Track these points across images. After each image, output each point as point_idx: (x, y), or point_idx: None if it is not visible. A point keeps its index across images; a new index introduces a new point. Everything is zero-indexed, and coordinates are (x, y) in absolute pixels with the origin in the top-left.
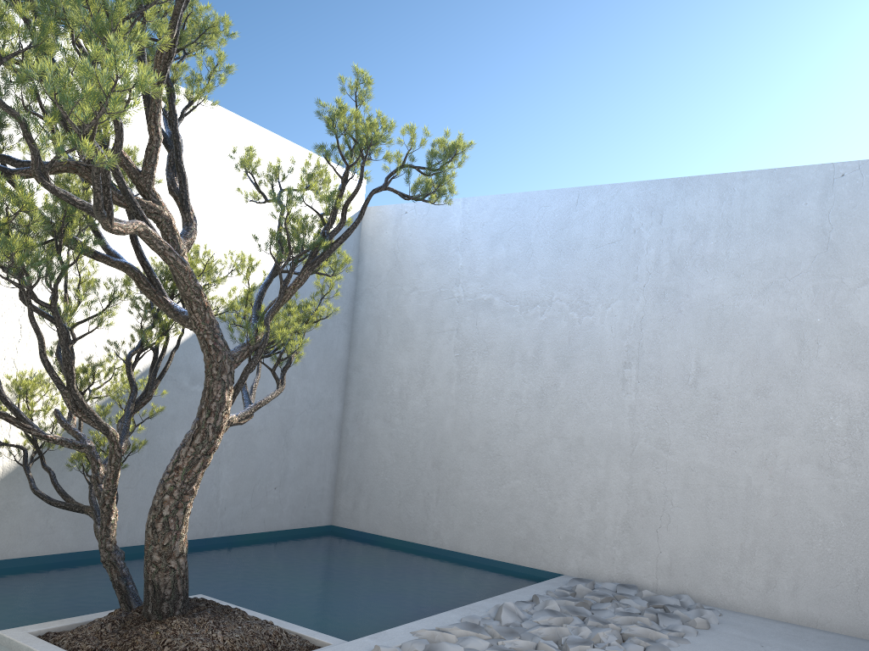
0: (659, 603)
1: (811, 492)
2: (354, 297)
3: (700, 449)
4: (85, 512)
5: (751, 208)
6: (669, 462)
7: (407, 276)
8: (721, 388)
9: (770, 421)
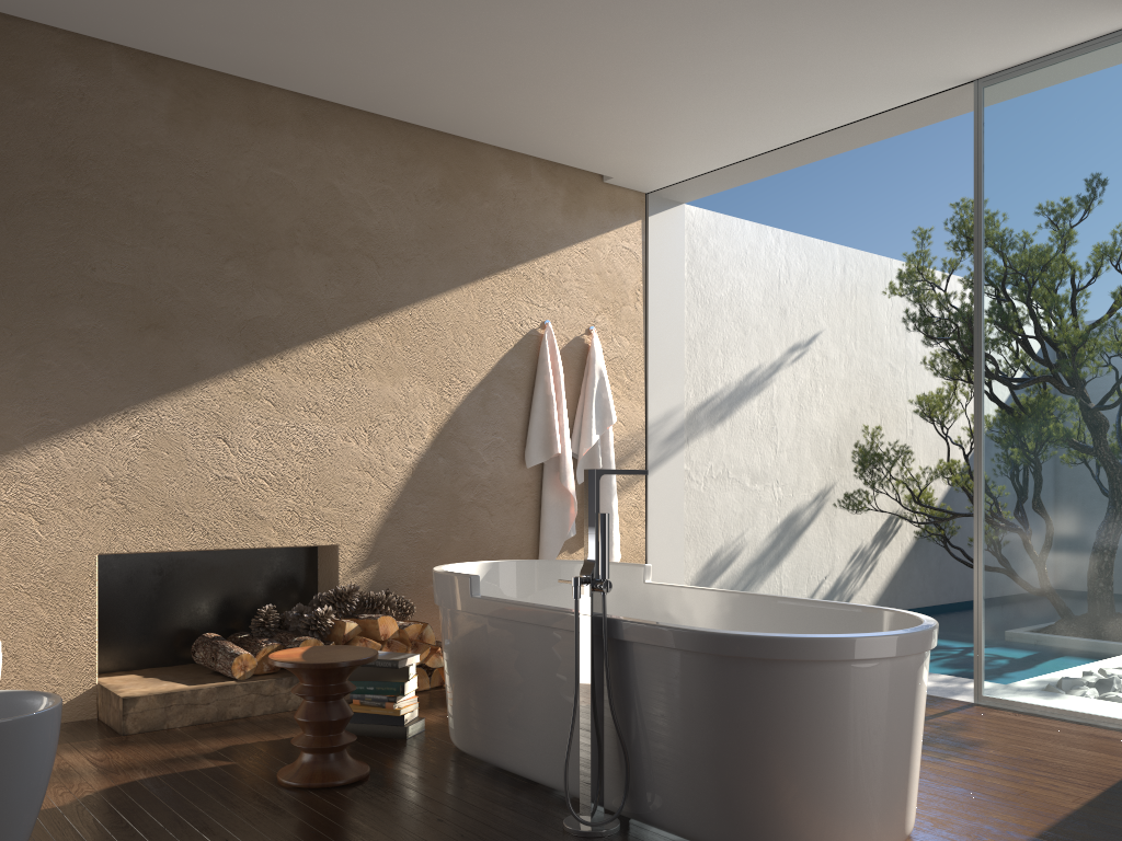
0: None
1: None
2: None
3: None
4: None
5: None
6: None
7: None
8: None
9: None
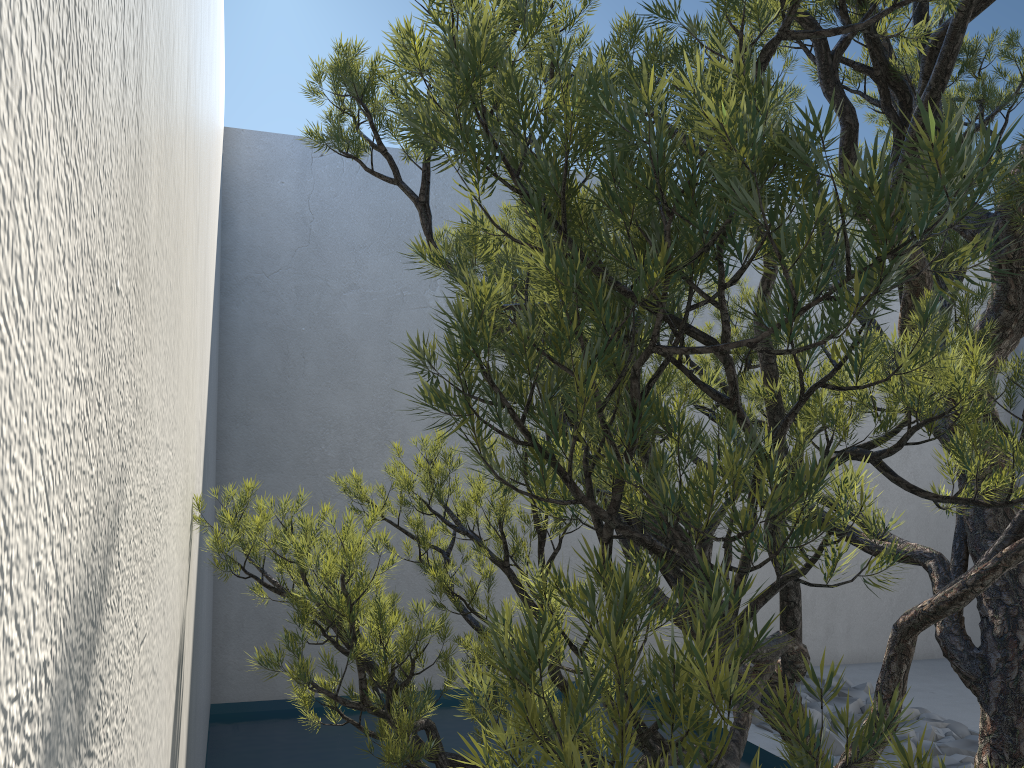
0: None
1: None
2: (220, 291)
3: None
4: None
5: None
6: None
7: (336, 265)
8: None
9: None
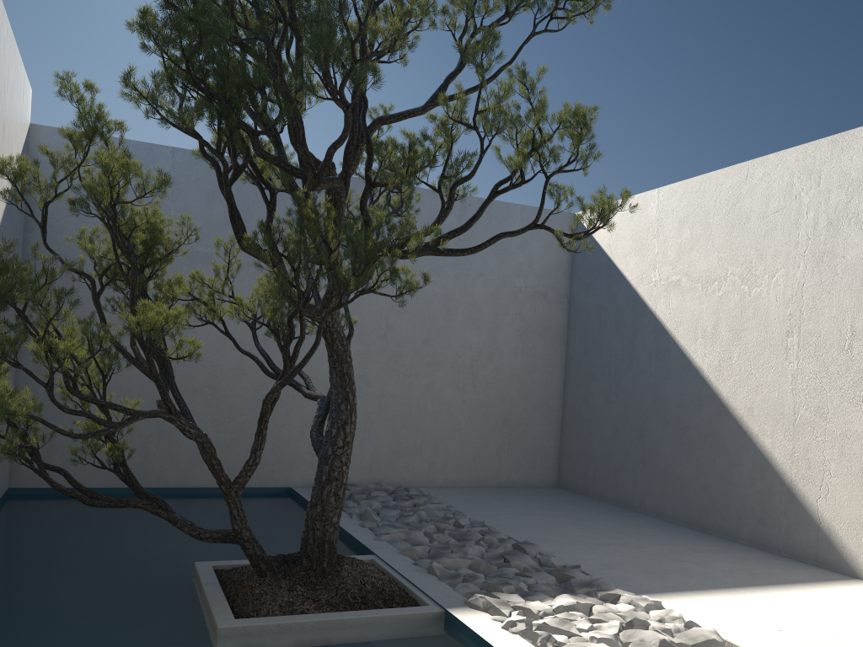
0: (389, 490)
1: (453, 405)
2: (24, 229)
3: (389, 381)
4: (132, 505)
5: (420, 214)
6: (368, 392)
7: None
8: (402, 339)
9: (431, 361)
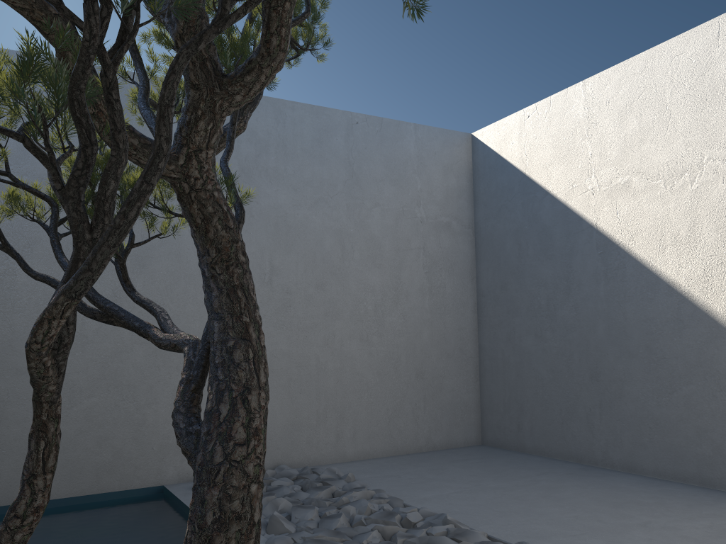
0: (294, 475)
1: (358, 360)
2: None
3: (280, 338)
4: None
5: (300, 133)
6: None
7: None
8: (291, 284)
9: (328, 309)
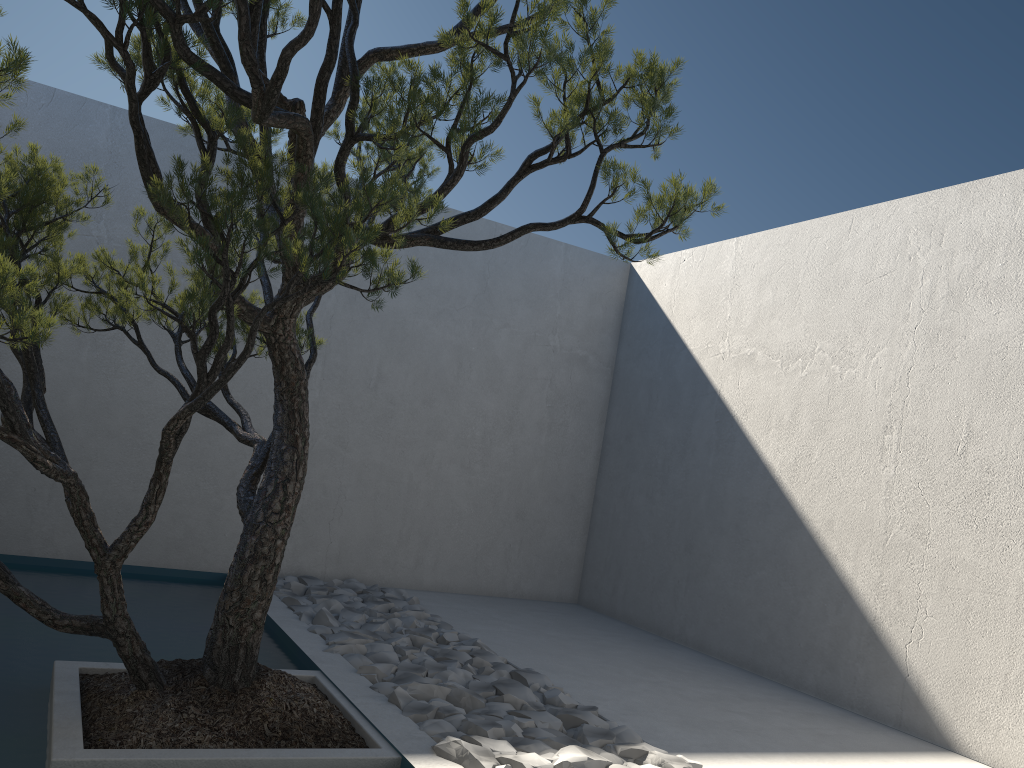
0: (359, 589)
1: (454, 487)
2: None
3: (375, 448)
4: None
5: None
6: (346, 459)
7: None
8: (397, 395)
9: (431, 427)
